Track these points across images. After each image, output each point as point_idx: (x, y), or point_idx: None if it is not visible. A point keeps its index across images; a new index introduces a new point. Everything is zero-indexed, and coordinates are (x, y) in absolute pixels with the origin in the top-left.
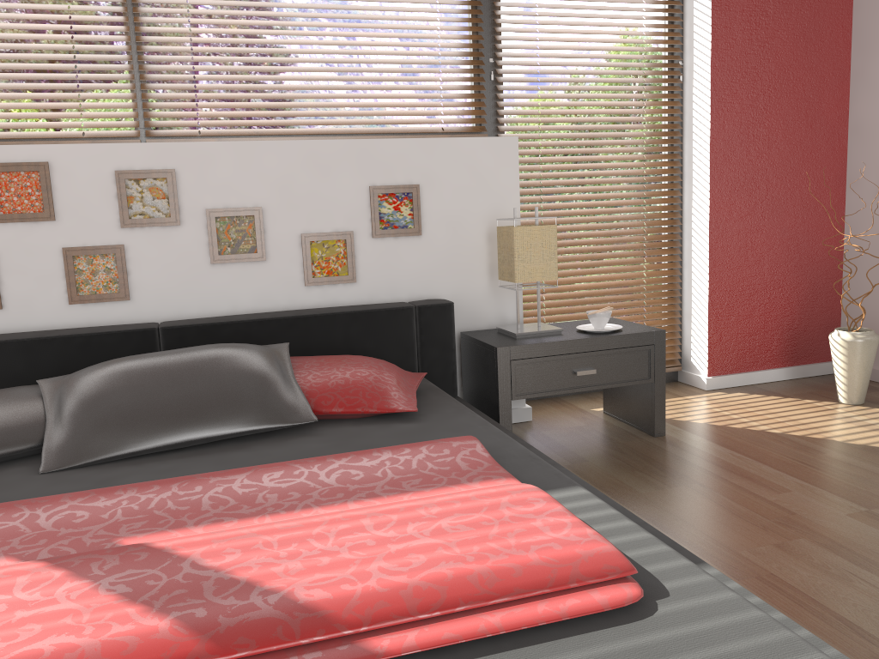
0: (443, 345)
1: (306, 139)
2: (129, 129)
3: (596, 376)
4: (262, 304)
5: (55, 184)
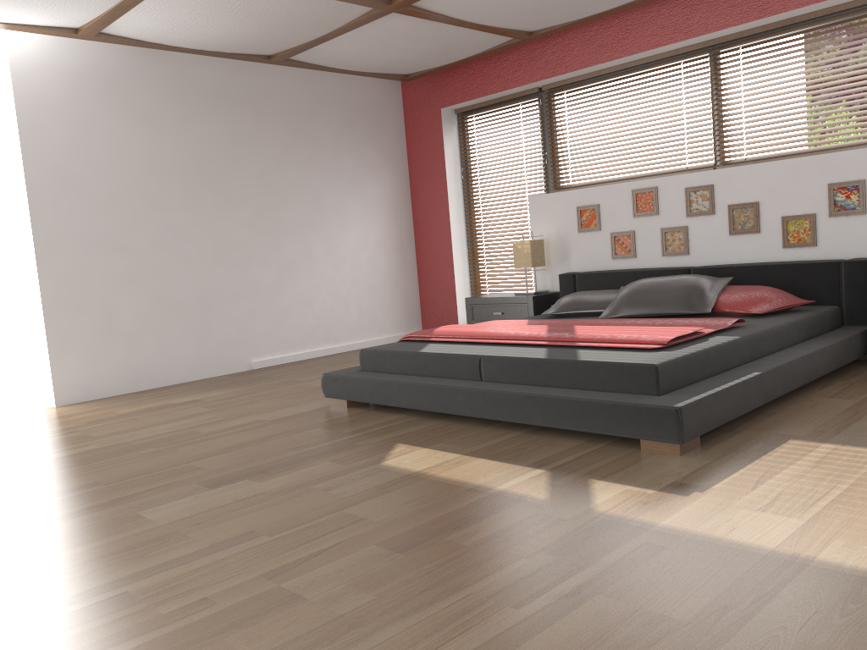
0: (860, 288)
1: (808, 155)
2: (711, 161)
3: None
4: (756, 258)
5: (659, 197)
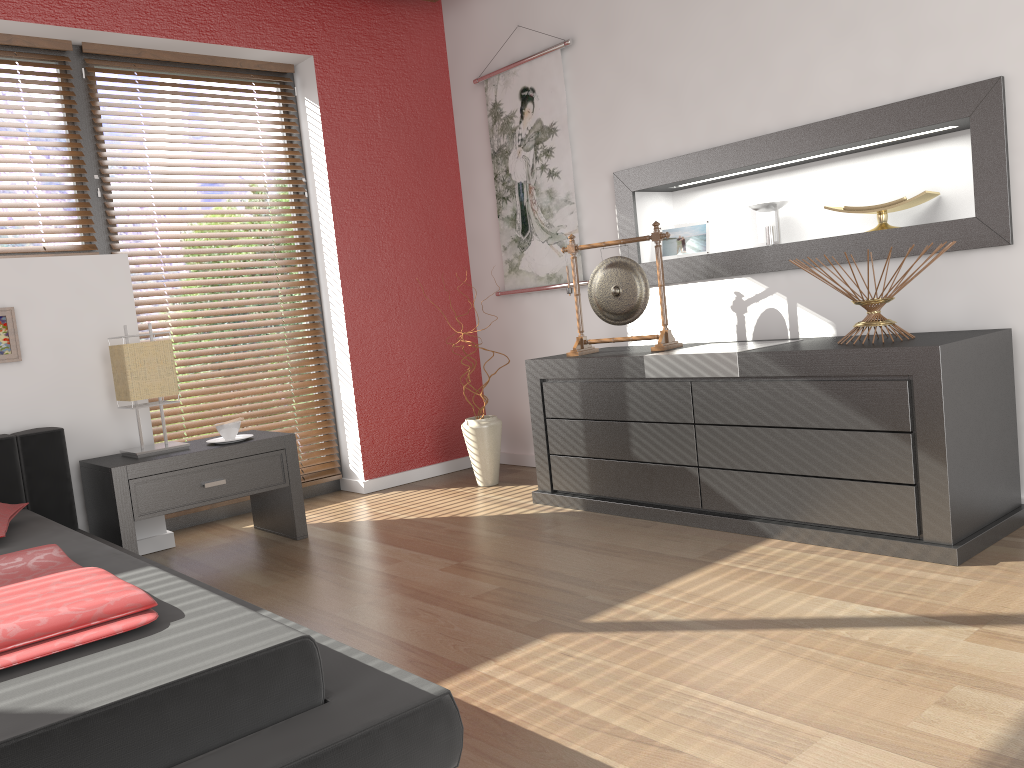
0: (55, 475)
1: None
2: None
3: (227, 486)
4: None
5: None
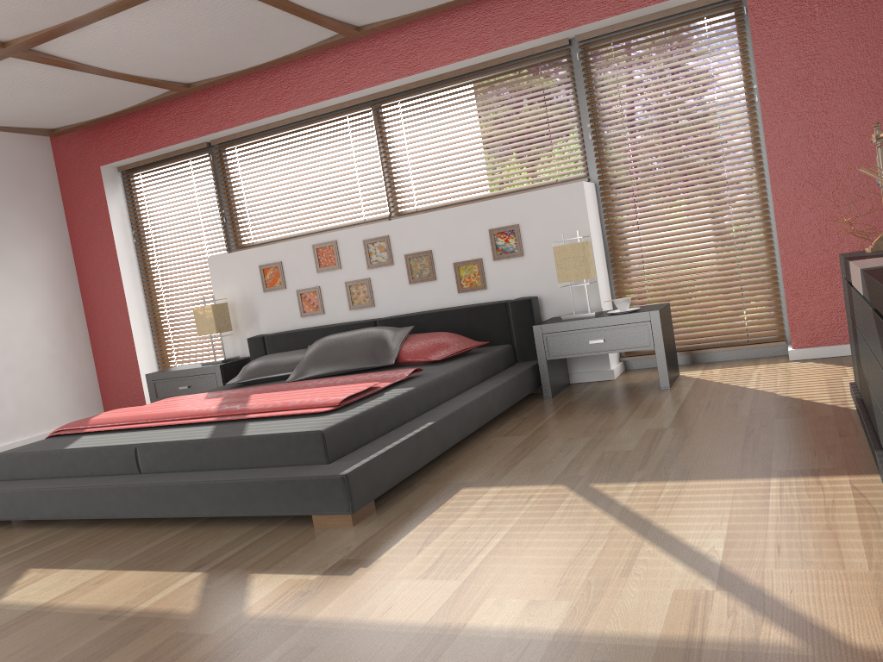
0: (526, 326)
1: (470, 203)
2: (387, 213)
3: (606, 344)
4: (437, 305)
5: (340, 251)
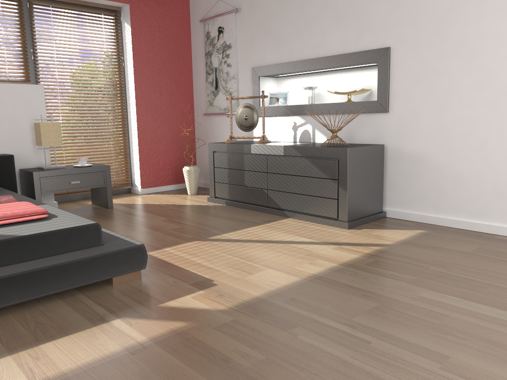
0: (9, 173)
1: None
2: None
3: (80, 184)
4: None
5: None
